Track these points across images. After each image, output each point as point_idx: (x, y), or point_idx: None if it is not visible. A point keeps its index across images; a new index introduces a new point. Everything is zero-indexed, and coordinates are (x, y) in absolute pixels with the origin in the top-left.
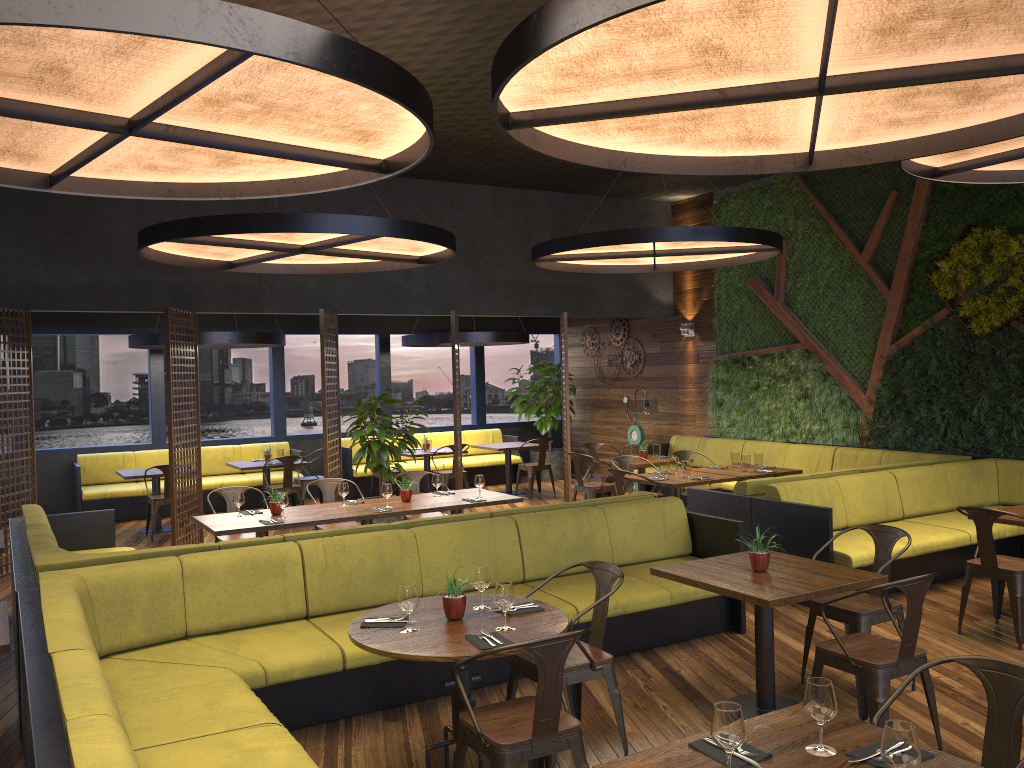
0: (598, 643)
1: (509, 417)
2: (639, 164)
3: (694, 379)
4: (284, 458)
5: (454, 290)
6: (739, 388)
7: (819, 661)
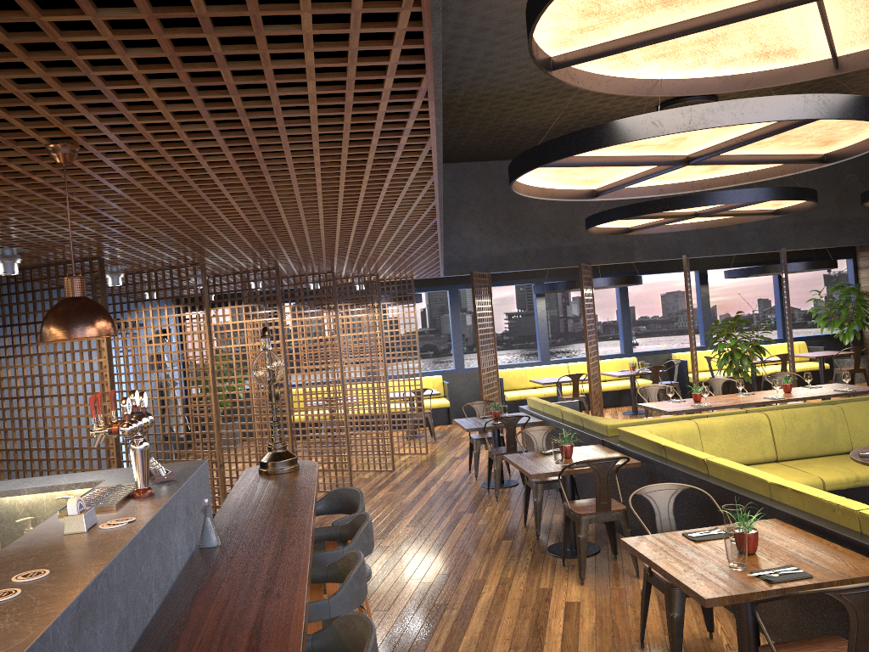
0: None
1: (805, 332)
2: None
3: None
4: (652, 367)
5: (777, 231)
6: None
7: None
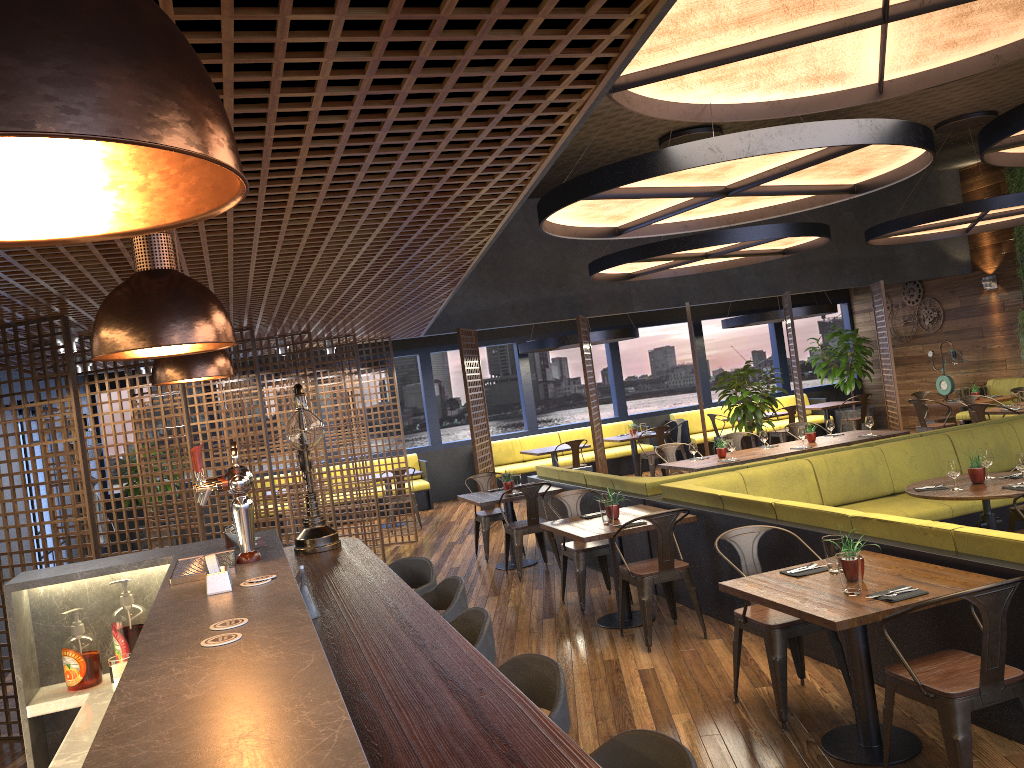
0: None
1: (803, 384)
2: None
3: (1001, 327)
4: (656, 428)
5: (778, 274)
6: None
7: None
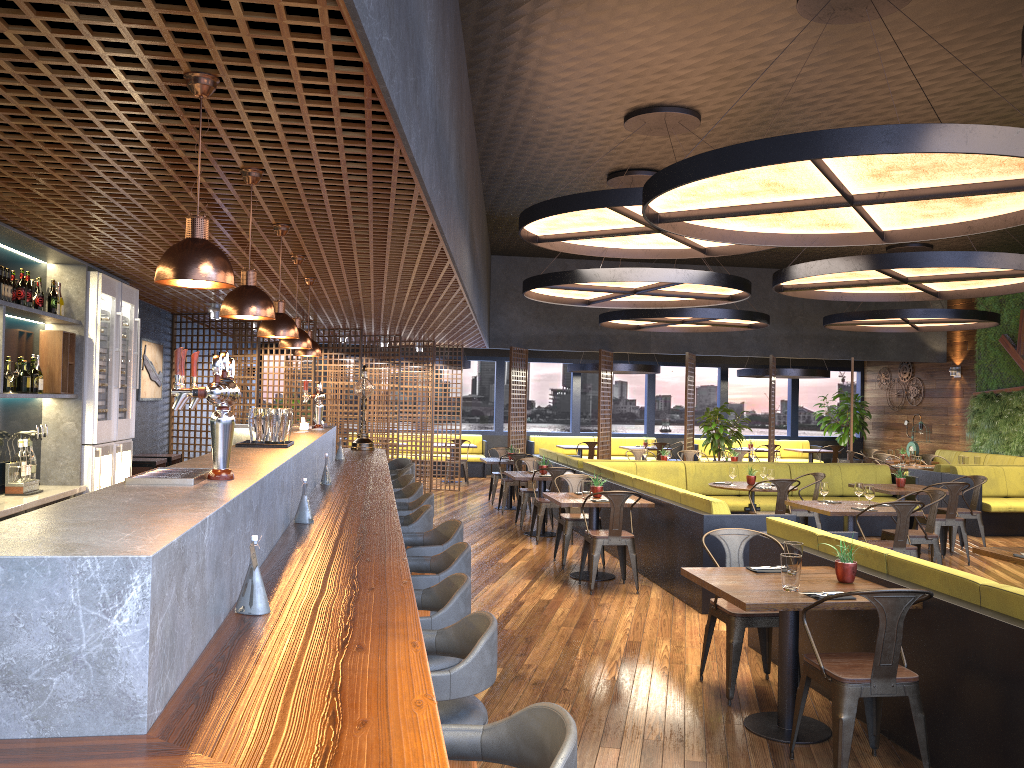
0: None
1: (818, 434)
2: (849, 297)
3: (959, 409)
4: (657, 443)
5: (773, 340)
6: (988, 416)
7: (914, 520)
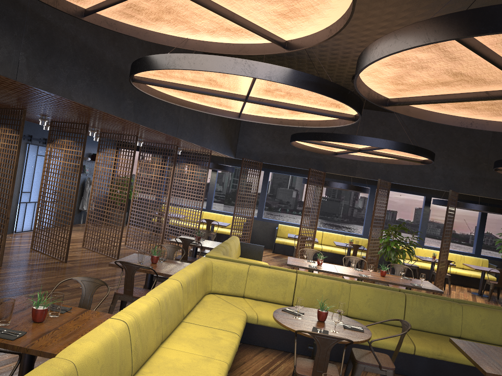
0: (393, 360)
1: (500, 255)
2: (481, 125)
3: None
4: (354, 245)
5: (458, 179)
6: None
7: None
